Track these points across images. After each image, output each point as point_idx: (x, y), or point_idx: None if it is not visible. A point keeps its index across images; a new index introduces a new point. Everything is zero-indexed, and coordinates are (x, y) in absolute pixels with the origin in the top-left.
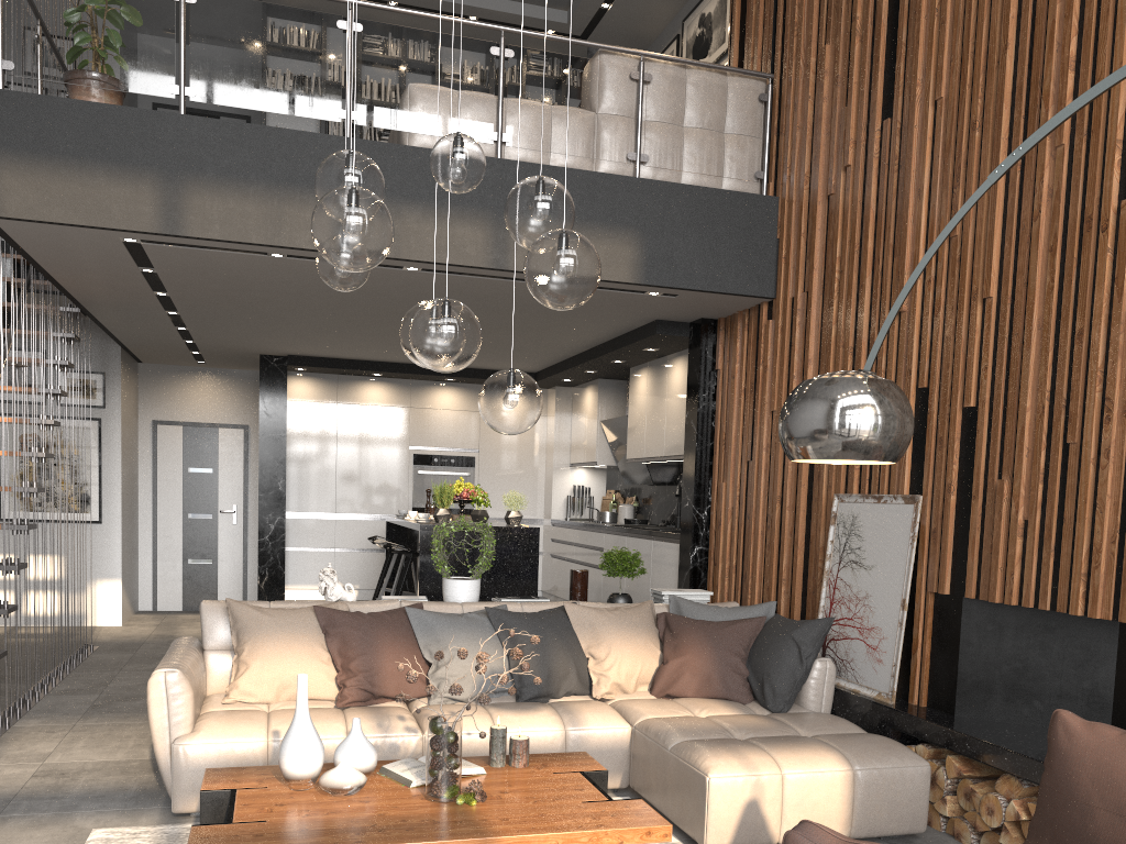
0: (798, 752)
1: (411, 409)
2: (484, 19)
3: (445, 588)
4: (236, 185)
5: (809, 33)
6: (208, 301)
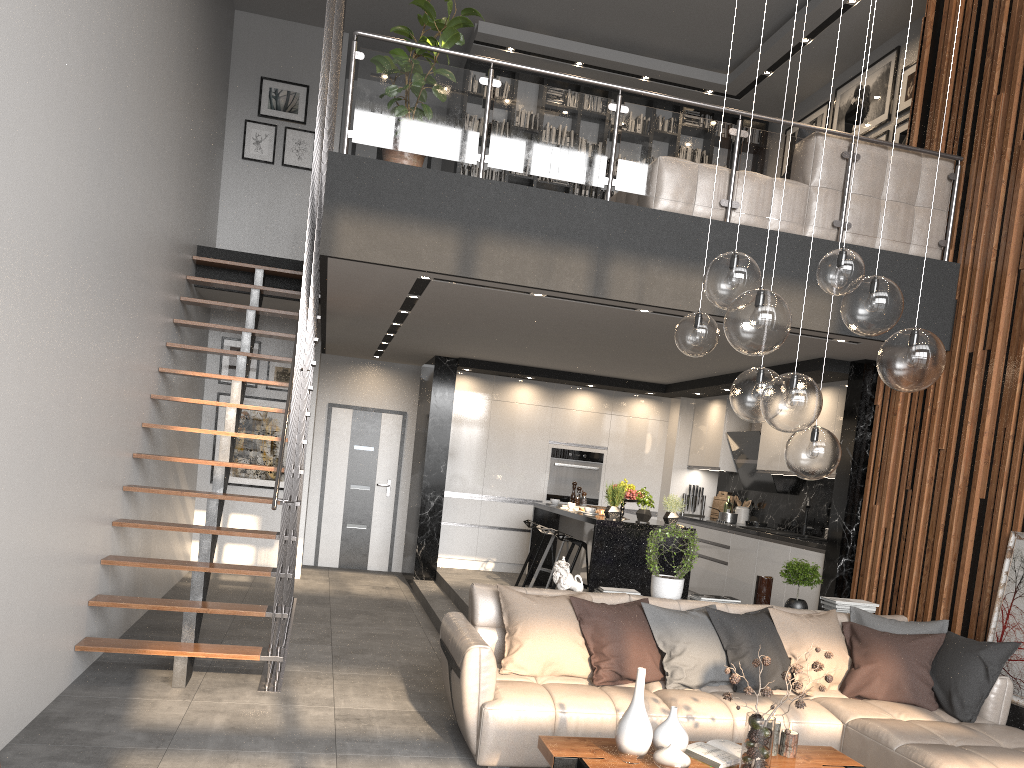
0: (1018, 764)
1: (553, 409)
2: (655, 79)
3: (655, 584)
4: (519, 237)
5: (1006, 126)
6: (437, 319)
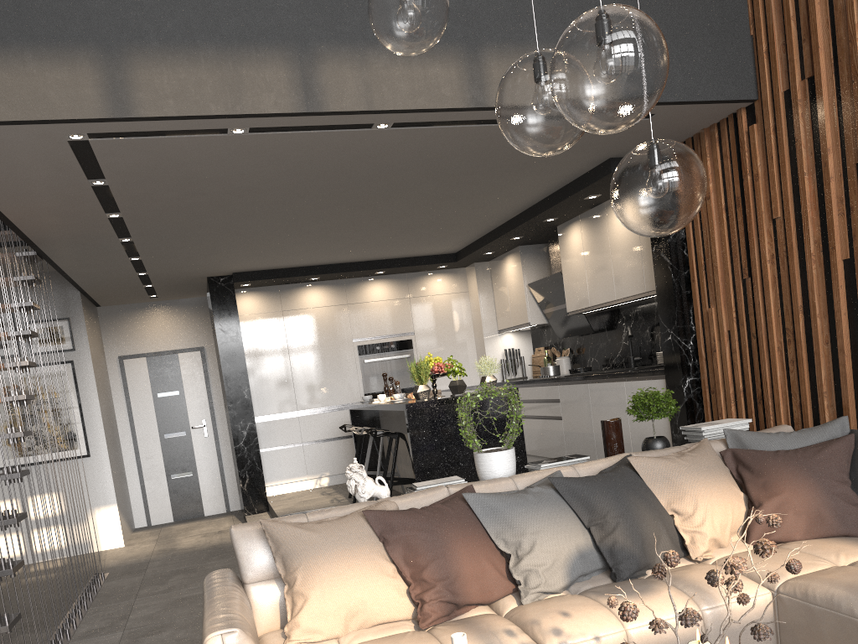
0: None
1: (349, 305)
2: None
3: (480, 463)
4: (184, 51)
5: None
6: (161, 217)
